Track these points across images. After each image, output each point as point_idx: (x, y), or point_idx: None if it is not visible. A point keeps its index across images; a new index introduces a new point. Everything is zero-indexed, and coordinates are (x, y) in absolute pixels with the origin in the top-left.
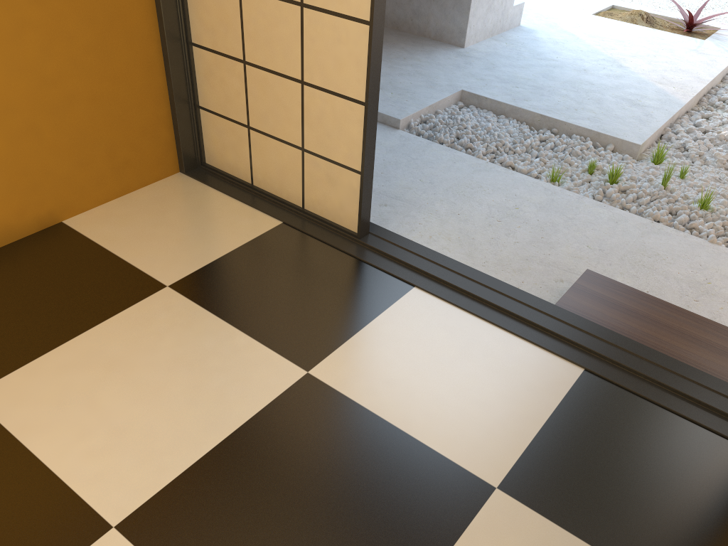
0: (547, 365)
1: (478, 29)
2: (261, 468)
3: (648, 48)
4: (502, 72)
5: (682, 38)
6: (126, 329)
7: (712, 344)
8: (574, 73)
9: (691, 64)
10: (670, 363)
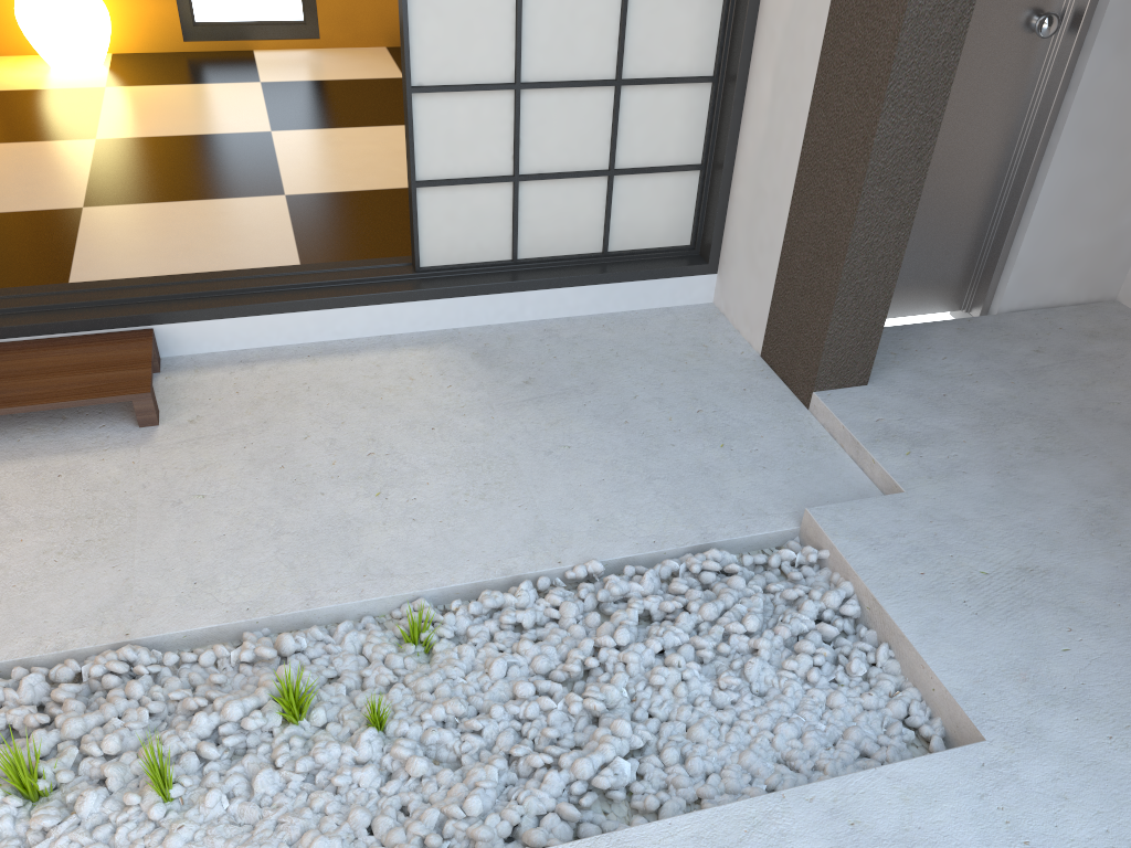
0: (106, 272)
1: None
2: (237, 163)
3: None
4: None
5: None
6: None
7: None
8: None
9: None
10: None
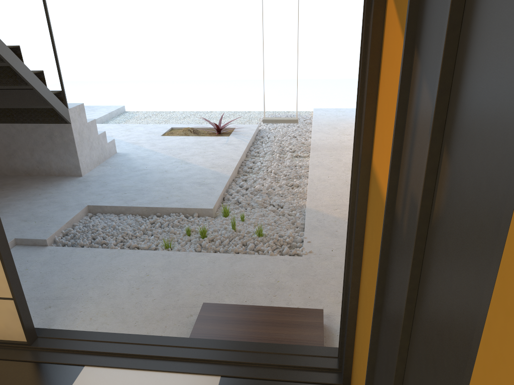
0: (196, 384)
1: (88, 162)
2: None
3: (200, 148)
4: (113, 185)
5: (217, 138)
6: None
7: (290, 322)
8: (160, 174)
9: (226, 152)
10: (271, 347)
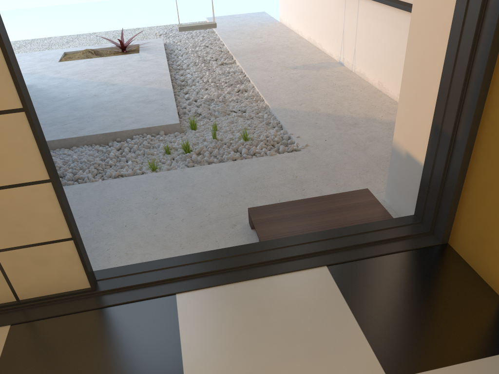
0: (309, 279)
1: None
2: None
3: (116, 68)
4: (43, 119)
5: (127, 56)
6: None
7: (348, 206)
8: (91, 100)
9: (149, 68)
10: (352, 229)
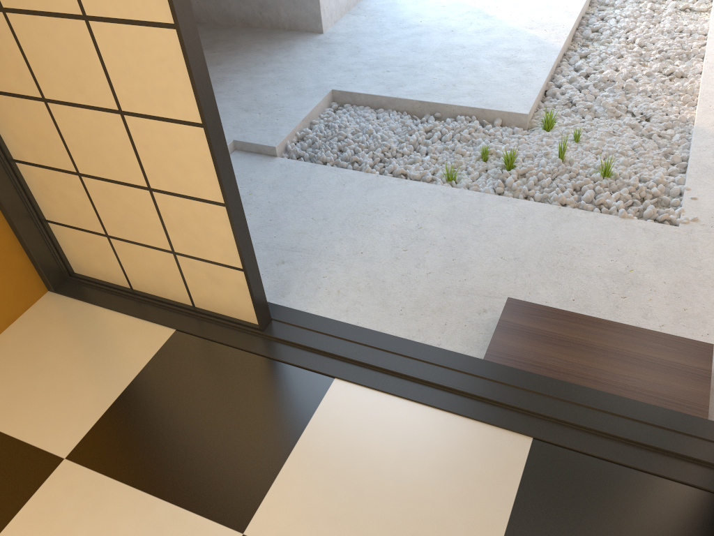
0: (494, 445)
1: (333, 9)
2: None
3: None
4: (369, 55)
5: None
6: (29, 535)
7: (652, 360)
8: (443, 38)
9: None
10: (617, 404)
